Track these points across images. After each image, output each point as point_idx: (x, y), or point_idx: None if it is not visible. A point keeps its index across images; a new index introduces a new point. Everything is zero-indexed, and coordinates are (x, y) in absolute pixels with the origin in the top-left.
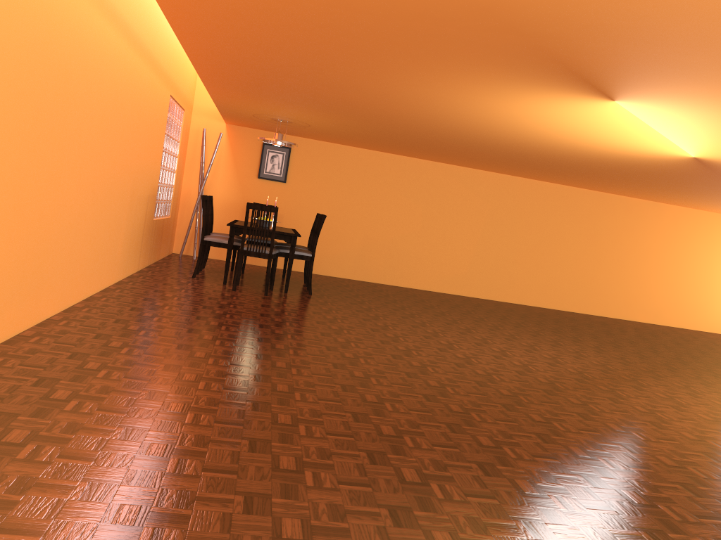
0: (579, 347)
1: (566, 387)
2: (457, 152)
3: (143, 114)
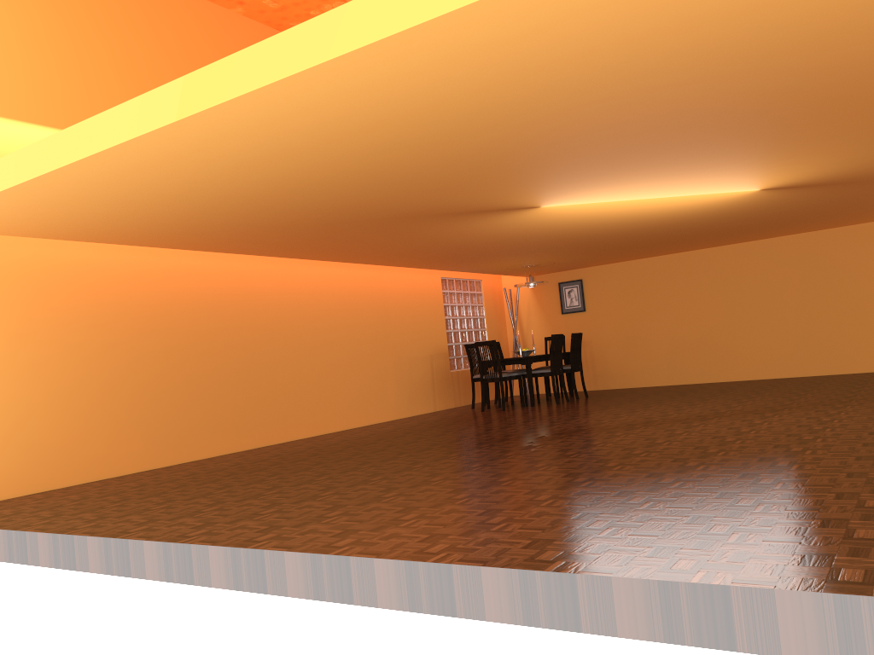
0: (763, 401)
1: (591, 430)
2: (682, 239)
3: (394, 302)
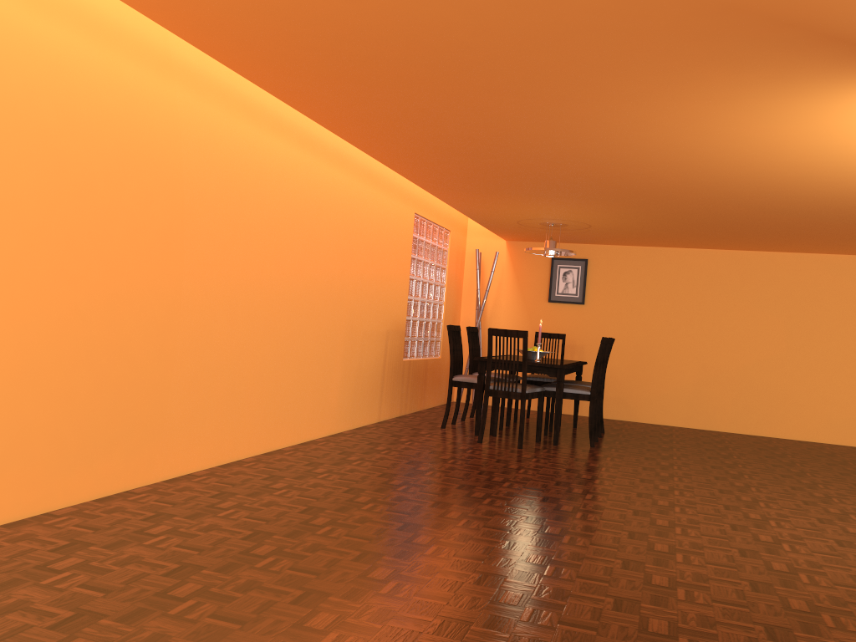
0: None
1: None
2: (811, 231)
3: (360, 236)
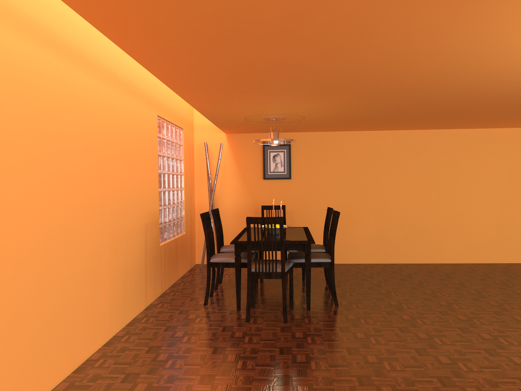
0: None
1: None
2: (473, 112)
3: (114, 140)
